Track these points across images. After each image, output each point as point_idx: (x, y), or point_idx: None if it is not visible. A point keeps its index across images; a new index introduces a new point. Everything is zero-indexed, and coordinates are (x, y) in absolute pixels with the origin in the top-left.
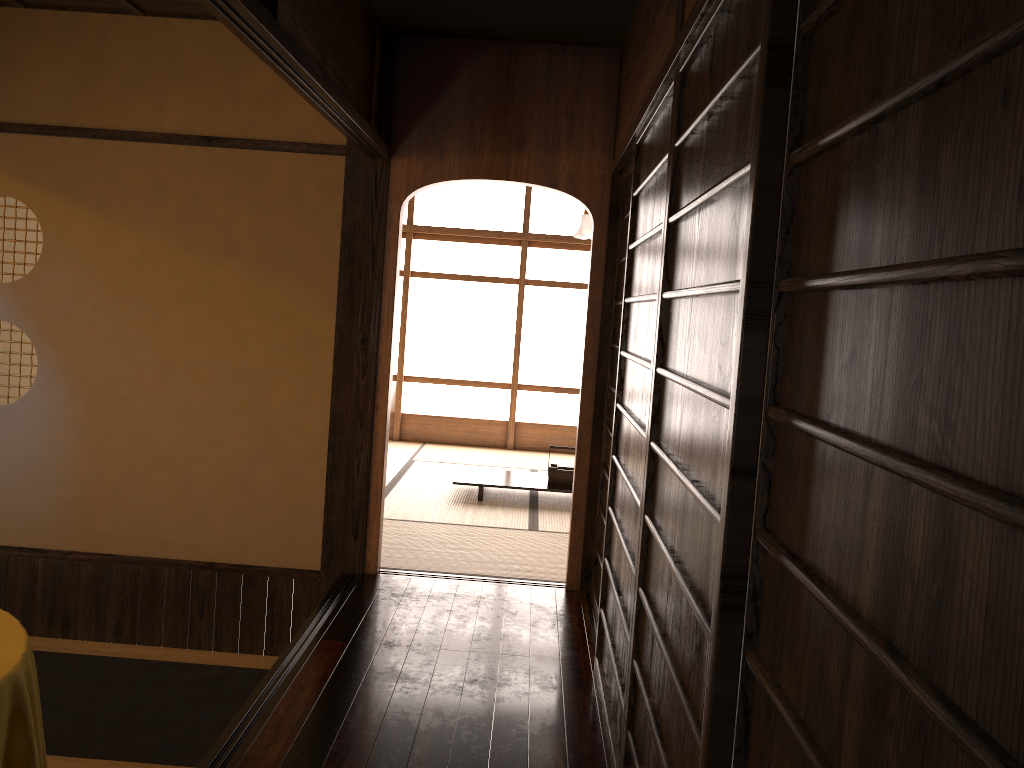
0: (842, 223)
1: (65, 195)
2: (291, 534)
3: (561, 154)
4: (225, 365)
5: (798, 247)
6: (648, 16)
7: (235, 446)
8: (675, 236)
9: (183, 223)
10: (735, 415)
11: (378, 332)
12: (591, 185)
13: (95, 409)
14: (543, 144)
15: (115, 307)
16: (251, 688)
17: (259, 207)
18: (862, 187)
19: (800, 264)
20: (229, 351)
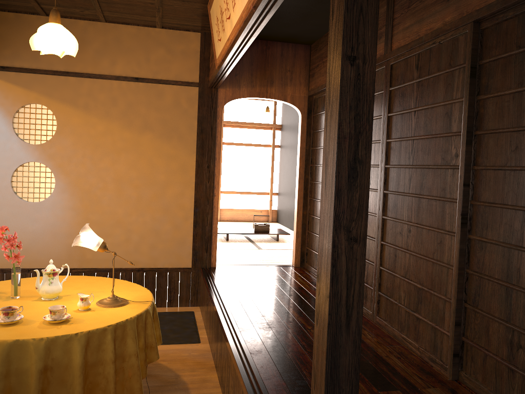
0: (506, 115)
1: (67, 103)
2: (178, 252)
3: (288, 87)
4: (146, 179)
5: (481, 122)
6: None
7: (151, 215)
8: (391, 120)
9: (125, 116)
10: (464, 169)
11: (214, 163)
12: (300, 100)
13: (84, 201)
14: (280, 83)
15: (93, 154)
16: (173, 318)
17: (160, 109)
18: (516, 106)
19: (483, 126)
20: (148, 173)
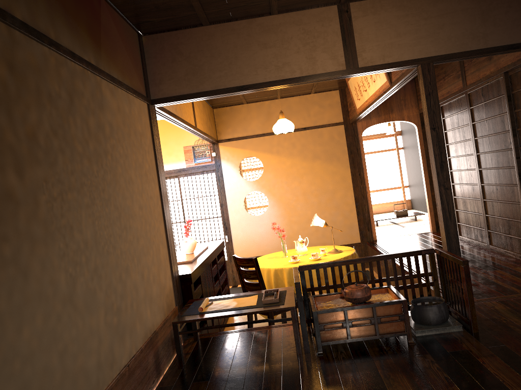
0: None
1: (267, 152)
2: (350, 233)
3: (403, 111)
4: (321, 190)
5: (519, 123)
6: (438, 76)
7: (328, 212)
8: (475, 126)
9: (301, 153)
10: (514, 149)
11: (363, 171)
12: (414, 117)
13: (287, 210)
14: (398, 109)
15: (287, 180)
16: None
17: (322, 144)
18: None
19: (520, 126)
20: (321, 185)
